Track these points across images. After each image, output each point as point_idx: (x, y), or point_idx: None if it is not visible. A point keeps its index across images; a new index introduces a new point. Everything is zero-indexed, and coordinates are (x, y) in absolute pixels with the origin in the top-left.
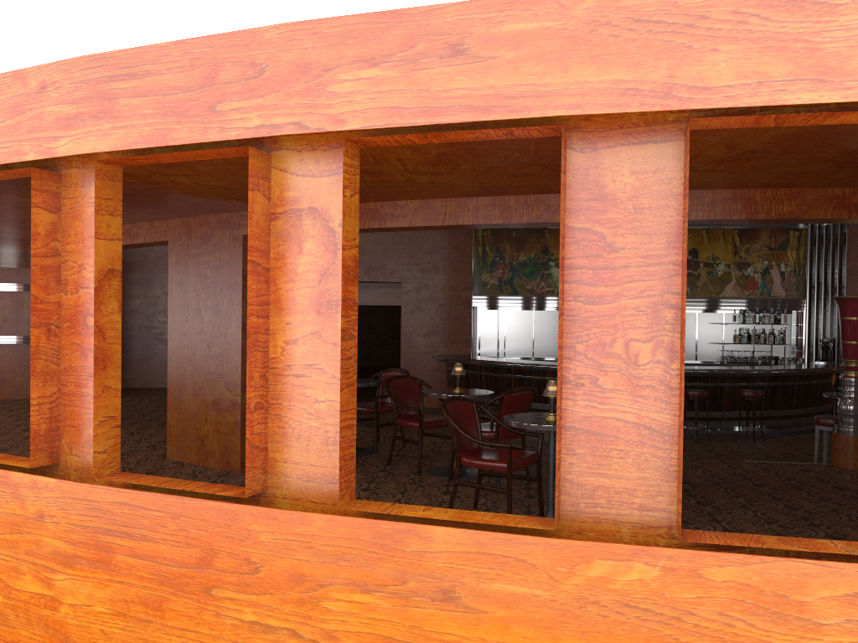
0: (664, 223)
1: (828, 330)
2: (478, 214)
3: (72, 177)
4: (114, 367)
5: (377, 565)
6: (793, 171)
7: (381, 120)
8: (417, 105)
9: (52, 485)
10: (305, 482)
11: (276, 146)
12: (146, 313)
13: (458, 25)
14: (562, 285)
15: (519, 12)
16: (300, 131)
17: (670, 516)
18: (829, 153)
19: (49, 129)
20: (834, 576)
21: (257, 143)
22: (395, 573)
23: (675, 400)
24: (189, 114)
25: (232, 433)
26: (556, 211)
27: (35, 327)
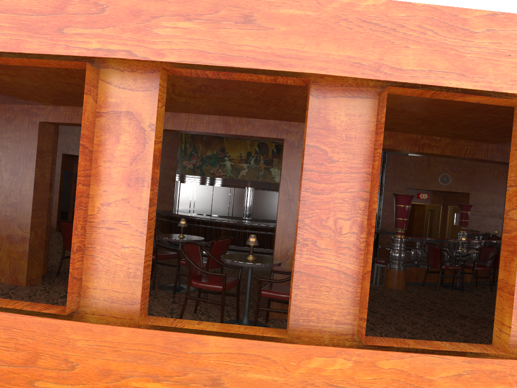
0: (362, 148)
1: None
2: (209, 126)
3: None
4: None
5: (166, 362)
6: (398, 122)
7: (191, 58)
8: (218, 51)
9: None
10: (110, 303)
11: (104, 65)
12: None
13: (250, 3)
14: (300, 180)
15: (291, 2)
16: (130, 57)
17: (353, 328)
18: (424, 115)
19: None
20: (449, 364)
21: (89, 61)
22: (179, 368)
23: (361, 257)
24: (41, 32)
25: (21, 259)
26: (258, 129)
27: None
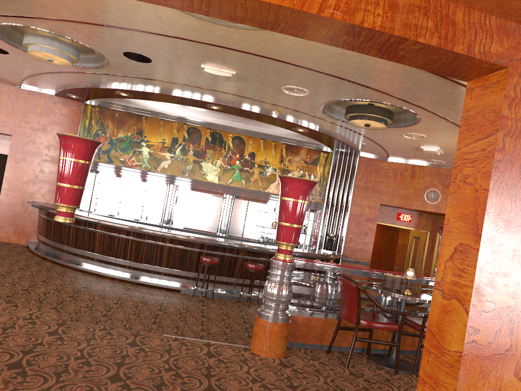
0: None
1: (335, 228)
2: None
3: None
4: None
5: None
6: None
7: None
8: None
9: None
10: None
11: None
12: None
13: None
14: None
15: None
16: None
17: None
18: None
19: None
20: None
21: None
22: None
23: None
24: None
25: None
26: None
27: None
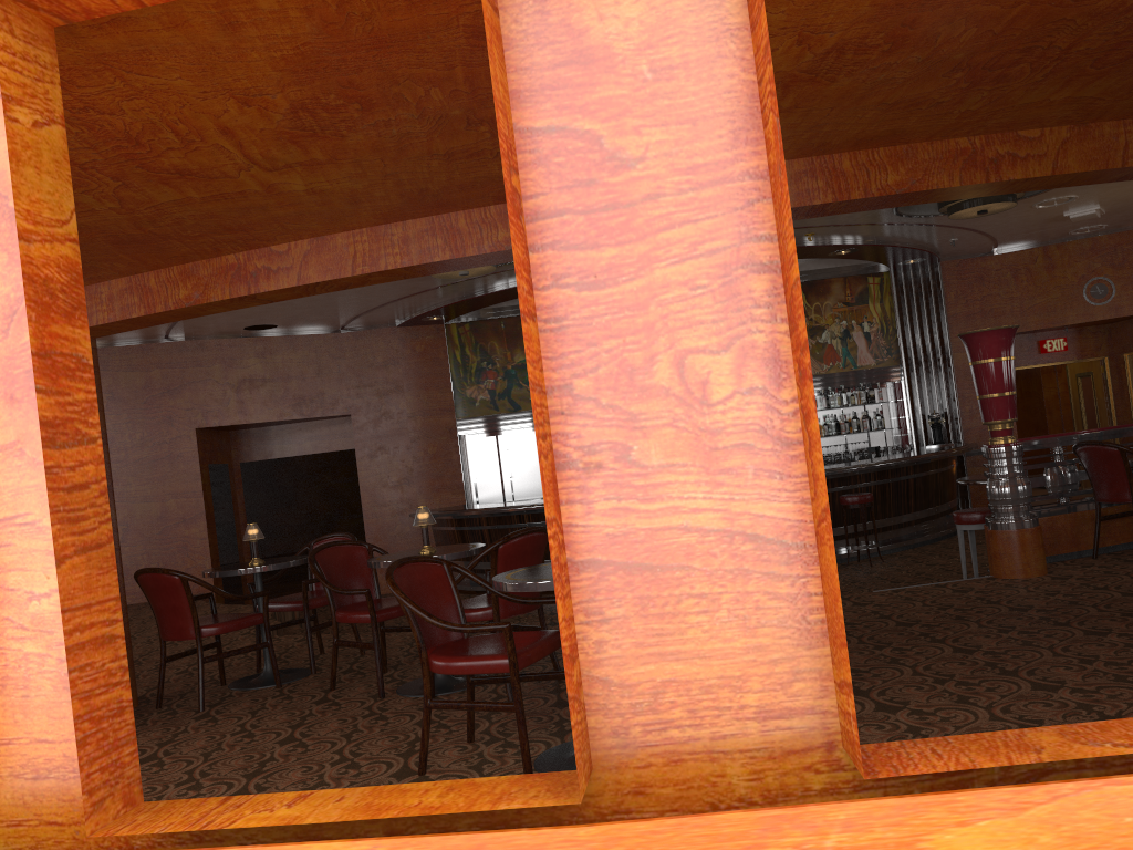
0: (719, 94)
1: (936, 402)
2: (410, 249)
3: None
4: None
5: None
6: (901, 99)
7: None
8: None
9: None
10: (31, 782)
11: None
12: None
13: None
14: (524, 251)
15: None
16: None
17: (827, 723)
18: (963, 44)
19: None
20: None
21: None
22: None
23: (800, 468)
24: None
25: None
26: None
27: None
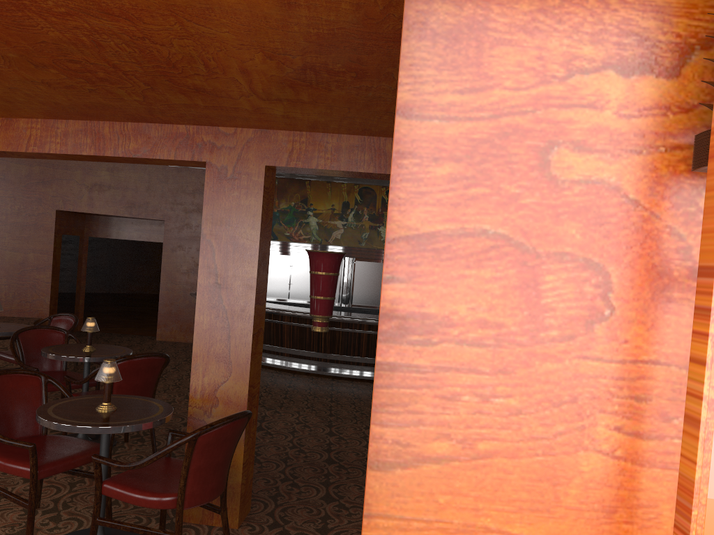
0: None
1: None
2: (68, 142)
3: None
4: None
5: None
6: None
7: None
8: None
9: None
10: None
11: None
12: None
13: None
14: None
15: None
16: None
17: None
18: None
19: None
20: None
21: None
22: None
23: None
24: None
25: None
26: (157, 145)
27: None
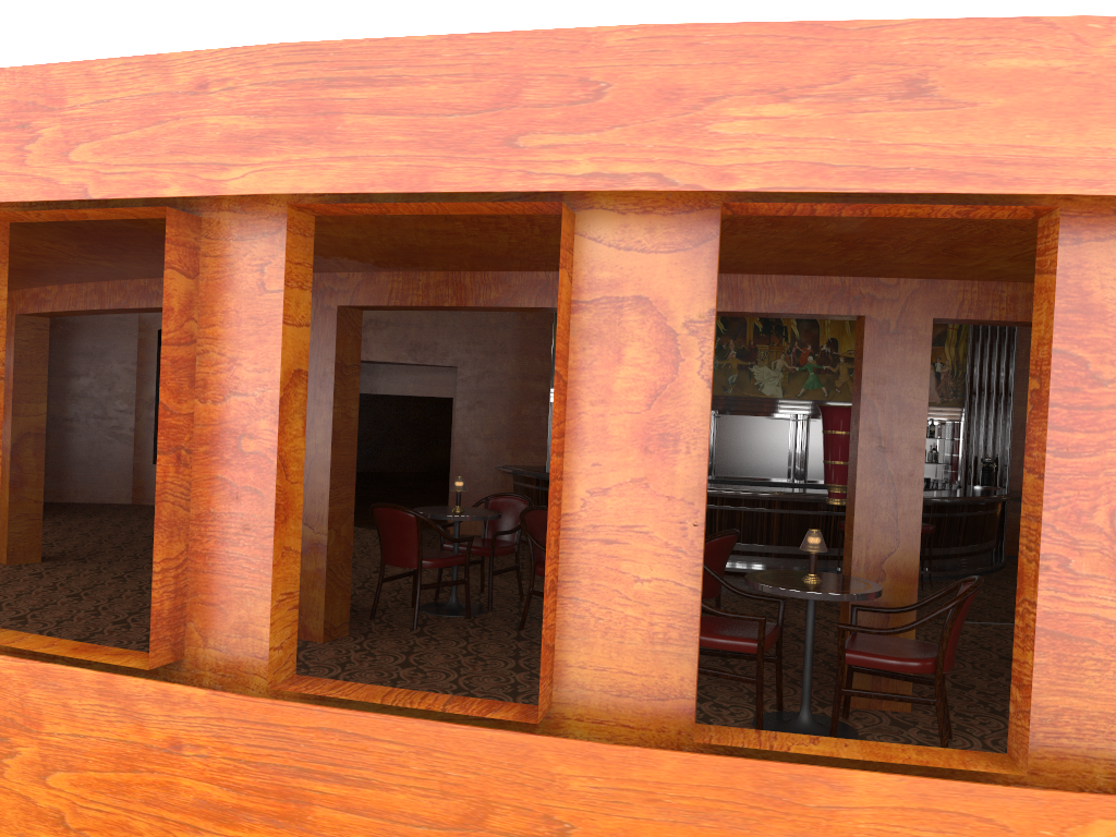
0: None
1: (990, 447)
2: None
3: (221, 224)
4: (295, 519)
5: (762, 826)
6: None
7: (793, 180)
8: (851, 162)
9: (199, 698)
10: (614, 697)
11: (584, 203)
12: (97, 397)
13: (919, 53)
14: (1032, 429)
15: (1015, 43)
16: (660, 186)
17: None
18: None
19: (212, 151)
20: None
21: (552, 196)
22: None
23: None
24: (469, 147)
25: (312, 586)
26: (807, 299)
27: (162, 453)
